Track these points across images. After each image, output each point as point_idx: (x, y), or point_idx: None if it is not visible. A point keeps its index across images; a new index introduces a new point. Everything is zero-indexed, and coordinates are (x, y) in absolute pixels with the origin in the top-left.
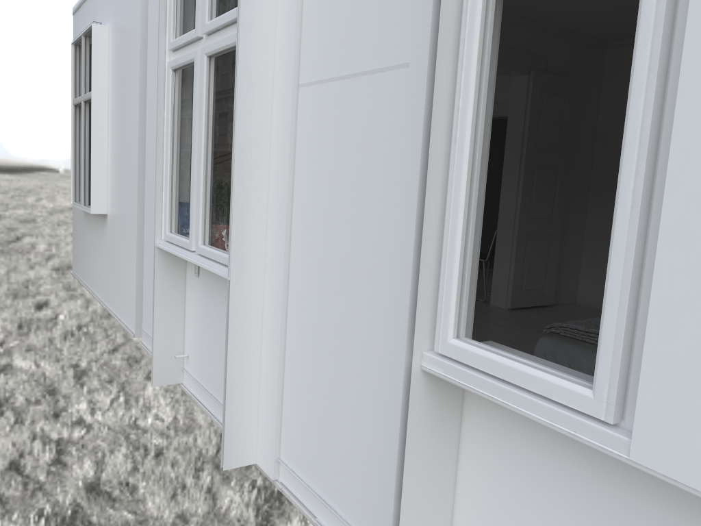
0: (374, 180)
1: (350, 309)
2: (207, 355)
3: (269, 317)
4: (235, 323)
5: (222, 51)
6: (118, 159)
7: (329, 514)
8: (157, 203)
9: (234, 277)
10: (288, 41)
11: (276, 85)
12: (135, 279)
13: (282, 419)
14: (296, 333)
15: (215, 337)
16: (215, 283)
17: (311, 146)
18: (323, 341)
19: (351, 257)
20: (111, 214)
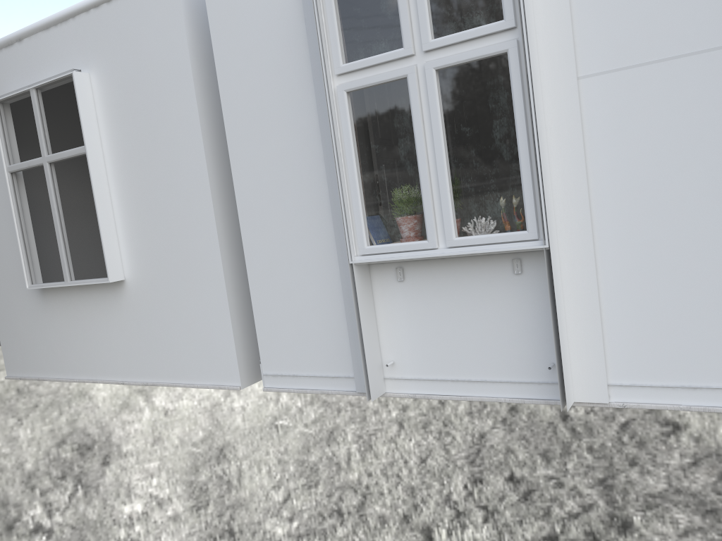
0: (714, 129)
1: (698, 230)
2: (438, 347)
3: (573, 272)
4: (555, 283)
5: (466, 62)
6: (150, 212)
7: (700, 393)
8: (347, 222)
9: (550, 243)
10: (562, 44)
11: (546, 82)
12: (231, 327)
13: (605, 350)
14: (614, 274)
15: (454, 325)
16: (445, 276)
17: (609, 122)
18: (662, 266)
19: (692, 191)
20: (139, 276)
